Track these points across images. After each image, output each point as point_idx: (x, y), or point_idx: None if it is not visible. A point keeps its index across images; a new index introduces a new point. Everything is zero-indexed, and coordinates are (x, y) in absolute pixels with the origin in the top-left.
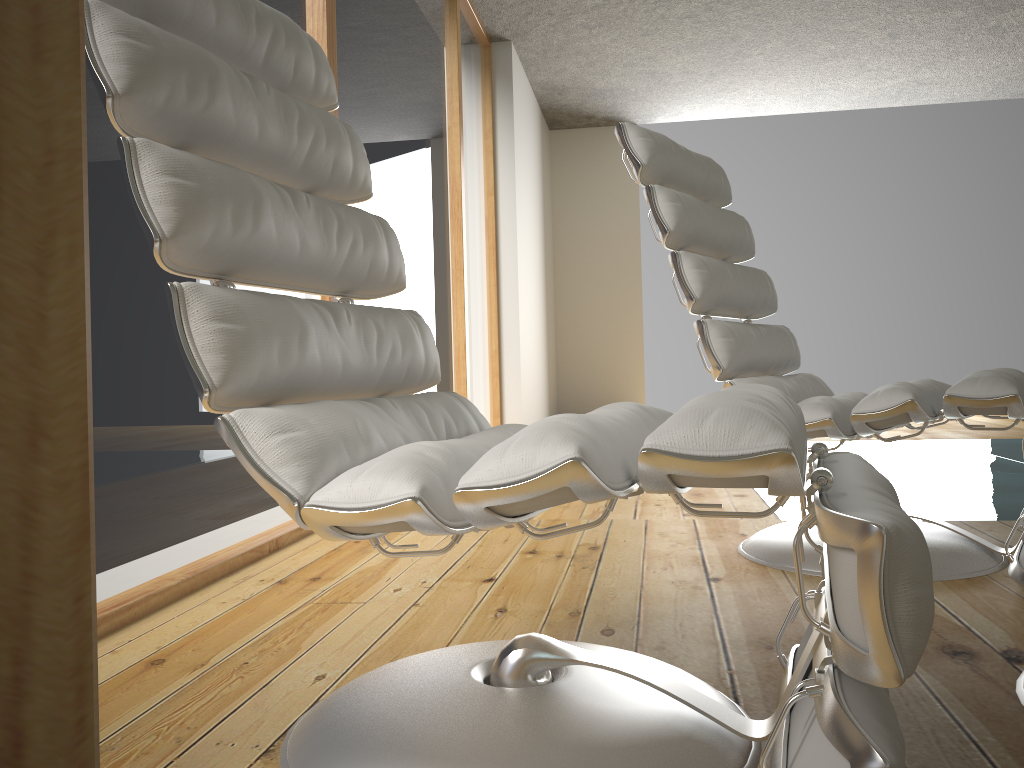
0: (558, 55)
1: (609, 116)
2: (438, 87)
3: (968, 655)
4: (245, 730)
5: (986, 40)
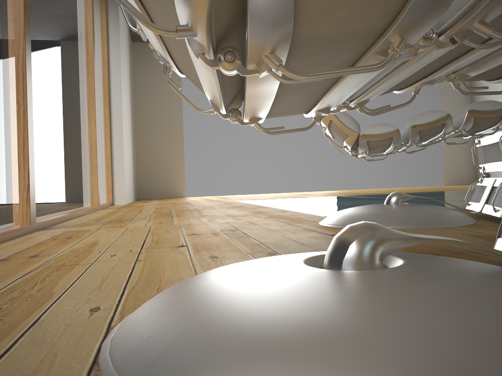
0: None
1: None
2: None
3: None
4: (36, 367)
5: None
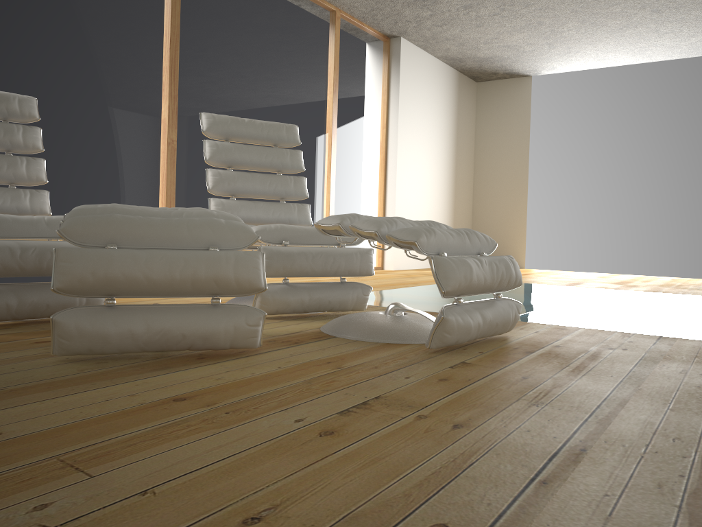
0: (436, 41)
1: (507, 72)
2: (307, 75)
3: None
4: None
5: None
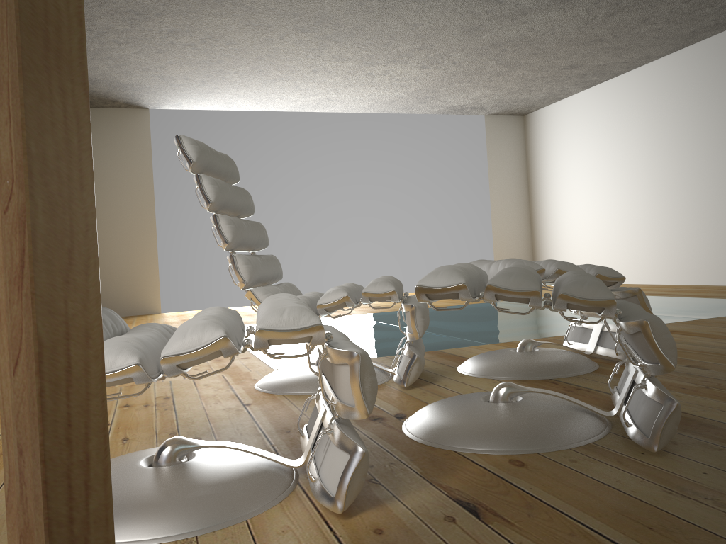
0: (94, 58)
1: (129, 101)
2: None
3: (381, 419)
4: None
5: (364, 80)
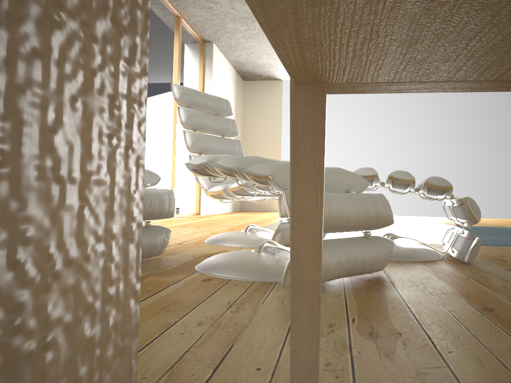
0: (236, 49)
1: (268, 76)
2: (164, 62)
3: None
4: None
5: None
